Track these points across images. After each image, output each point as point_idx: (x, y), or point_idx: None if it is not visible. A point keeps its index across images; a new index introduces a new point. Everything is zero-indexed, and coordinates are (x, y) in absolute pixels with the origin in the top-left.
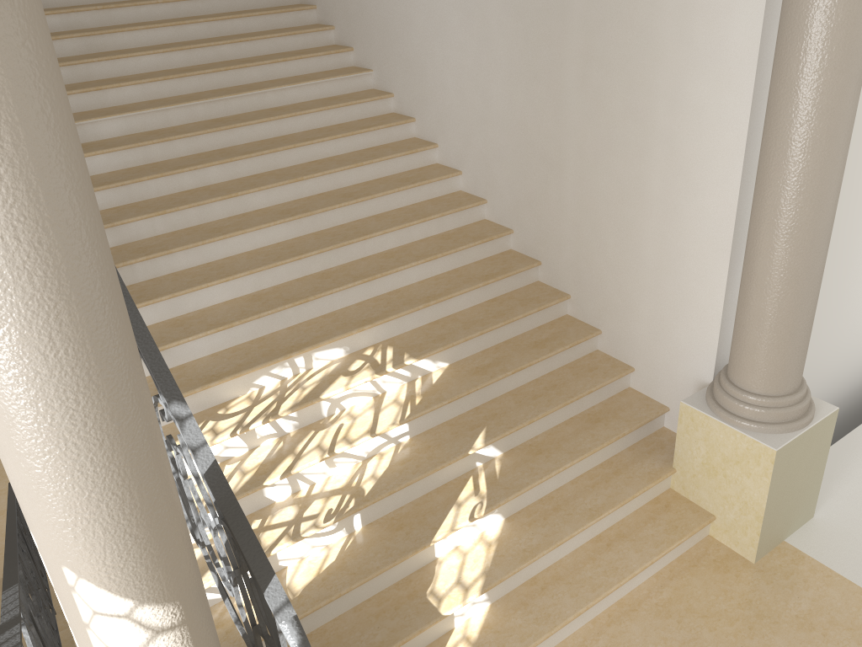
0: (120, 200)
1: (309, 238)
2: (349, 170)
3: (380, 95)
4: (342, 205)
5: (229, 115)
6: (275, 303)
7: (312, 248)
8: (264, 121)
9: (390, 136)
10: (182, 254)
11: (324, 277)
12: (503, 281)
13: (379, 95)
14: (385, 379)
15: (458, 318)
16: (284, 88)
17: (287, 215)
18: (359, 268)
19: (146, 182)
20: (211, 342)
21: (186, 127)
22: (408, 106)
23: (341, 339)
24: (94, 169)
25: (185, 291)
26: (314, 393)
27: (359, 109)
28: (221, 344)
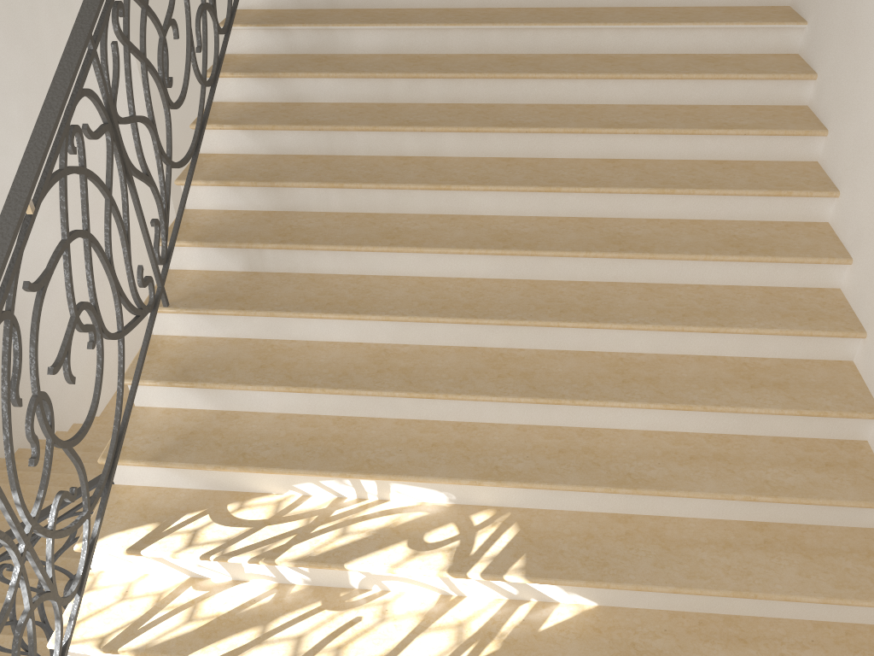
0: (317, 147)
1: (515, 290)
2: (649, 195)
3: (790, 73)
4: (591, 255)
5: (535, 54)
6: (389, 381)
7: (499, 311)
8: (566, 78)
9: (766, 150)
10: (328, 255)
11: (493, 364)
12: (796, 506)
13: (787, 72)
14: (466, 581)
15: (664, 533)
16: (633, 28)
17: (498, 243)
18: (554, 370)
19: (353, 133)
20: (282, 400)
21: (459, 61)
22: (827, 106)
23: (440, 483)
24: (316, 95)
25: (289, 314)
26: (346, 551)
27: (740, 89)
28: (296, 406)
